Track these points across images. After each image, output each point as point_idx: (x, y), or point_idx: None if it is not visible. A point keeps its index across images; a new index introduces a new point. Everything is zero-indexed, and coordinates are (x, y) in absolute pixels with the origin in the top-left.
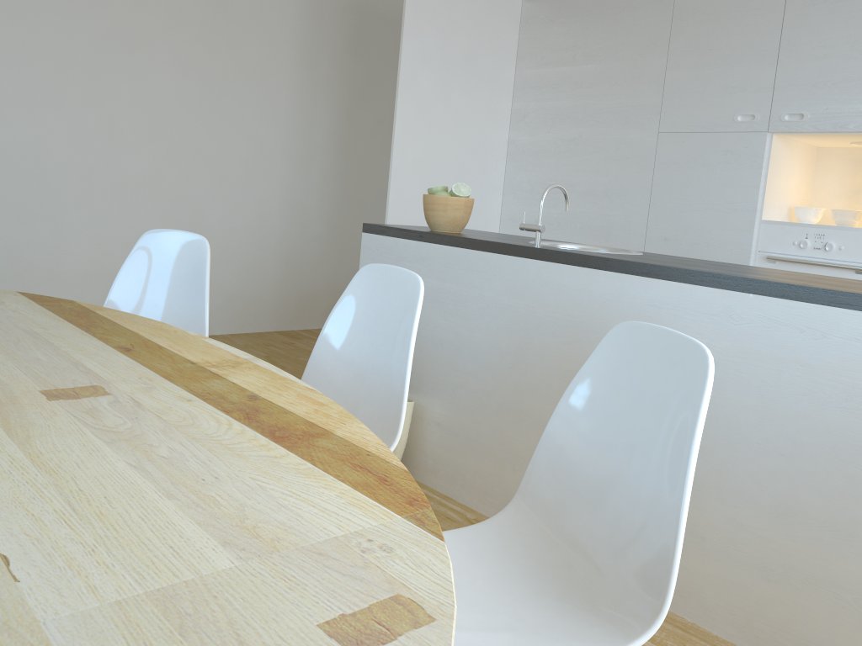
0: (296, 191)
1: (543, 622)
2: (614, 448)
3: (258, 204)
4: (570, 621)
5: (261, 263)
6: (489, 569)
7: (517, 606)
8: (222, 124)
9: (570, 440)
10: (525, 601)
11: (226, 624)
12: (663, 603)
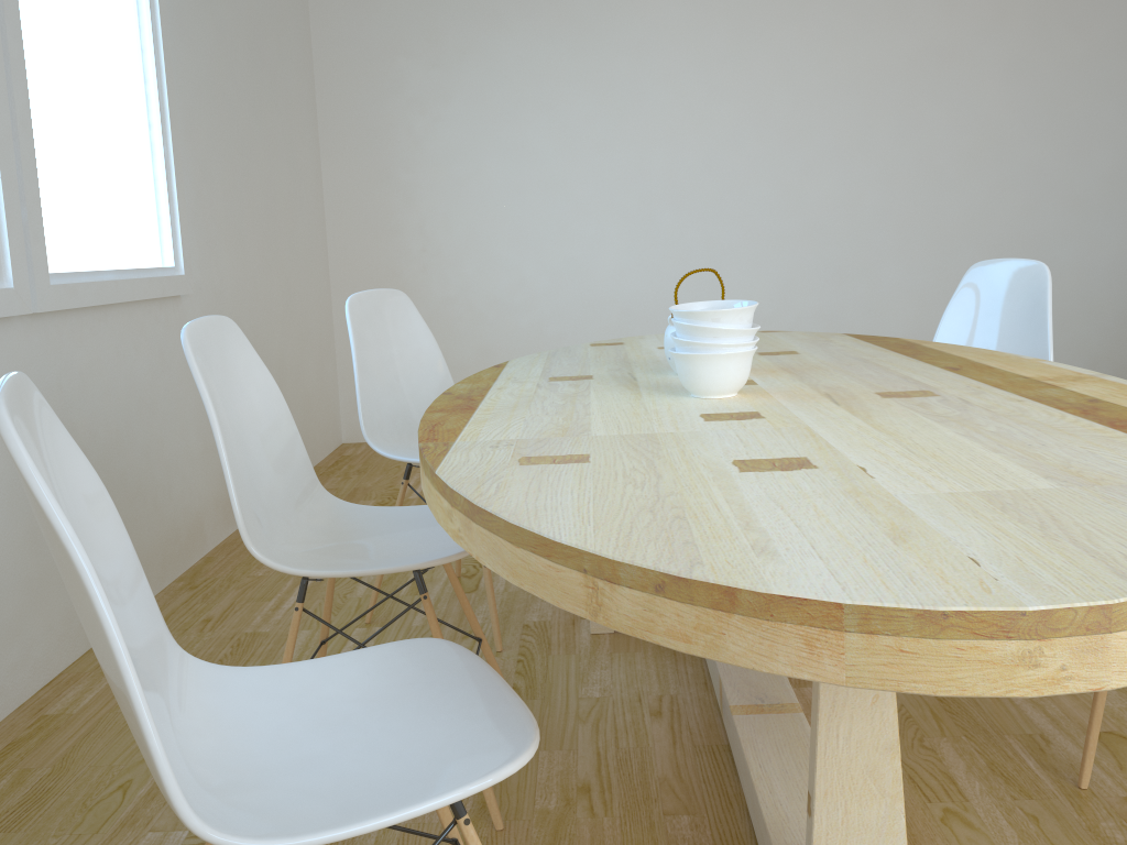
0: None
1: None
2: None
3: None
4: None
5: None
6: None
7: None
8: (1070, 133)
9: None
10: None
11: (1042, 511)
12: None
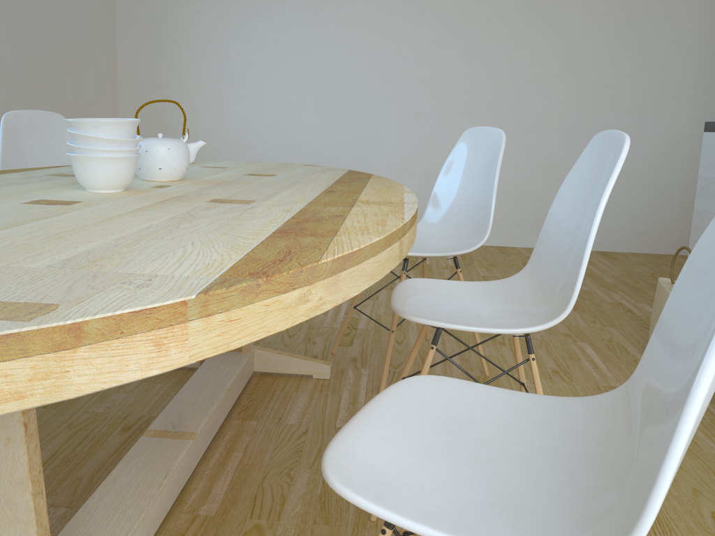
0: (710, 116)
1: (532, 506)
2: (714, 320)
3: (666, 131)
4: (562, 518)
5: (666, 188)
6: (542, 441)
7: (527, 483)
8: (630, 57)
9: (684, 310)
10: (544, 483)
11: None
12: (635, 526)
